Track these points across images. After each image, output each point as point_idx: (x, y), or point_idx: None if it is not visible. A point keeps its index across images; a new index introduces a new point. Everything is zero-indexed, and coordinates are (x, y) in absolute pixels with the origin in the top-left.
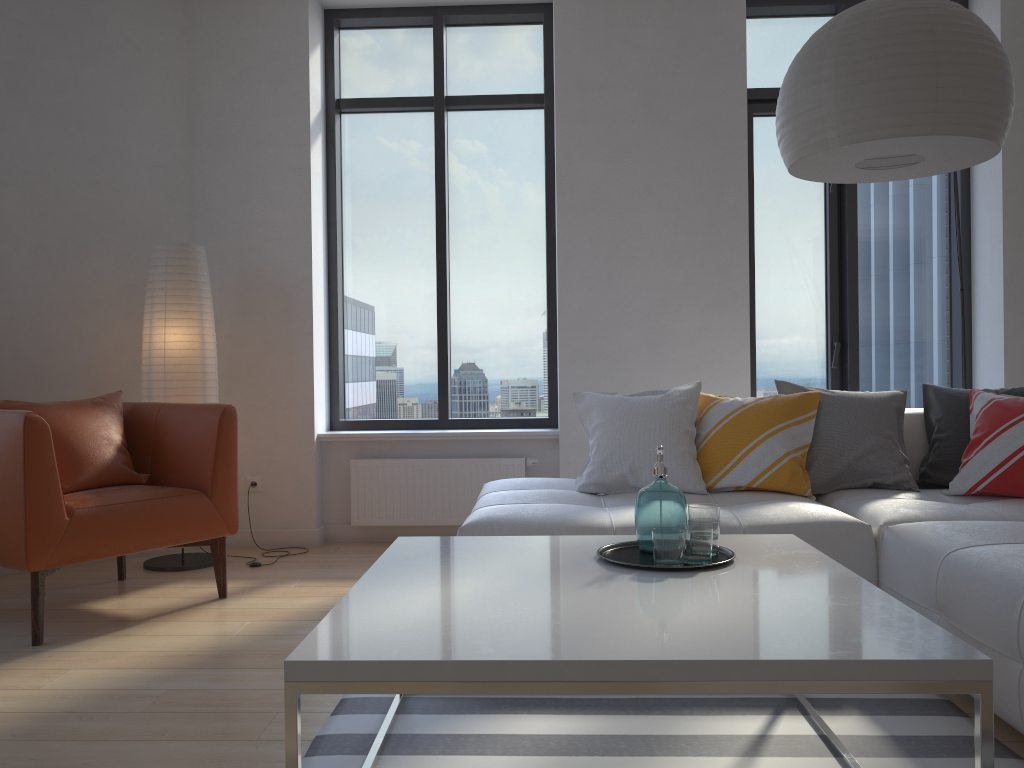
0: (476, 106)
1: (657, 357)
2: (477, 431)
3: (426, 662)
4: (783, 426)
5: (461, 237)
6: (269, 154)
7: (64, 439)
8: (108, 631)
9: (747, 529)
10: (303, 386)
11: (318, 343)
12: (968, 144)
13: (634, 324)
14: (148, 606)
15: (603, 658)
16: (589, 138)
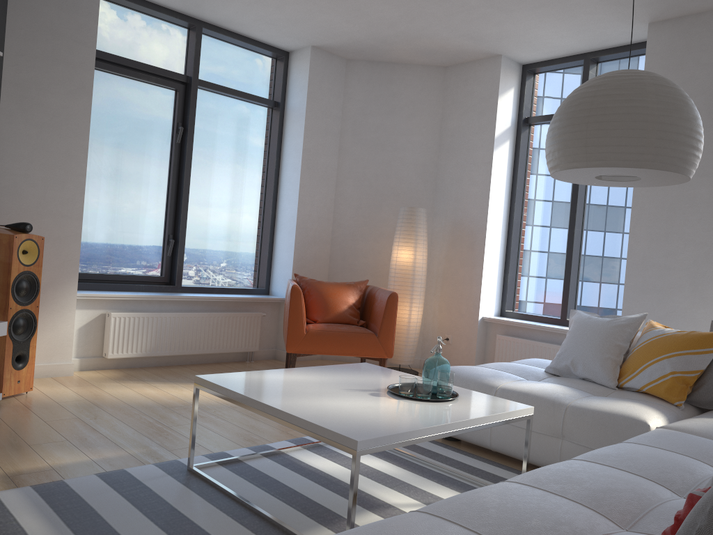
0: None
1: (697, 295)
2: None
3: (220, 386)
4: (680, 353)
5: (592, 201)
6: (473, 155)
7: (324, 299)
8: None
9: (569, 407)
10: (476, 288)
11: (490, 264)
12: (631, 170)
13: (681, 269)
14: None
15: (257, 399)
16: None
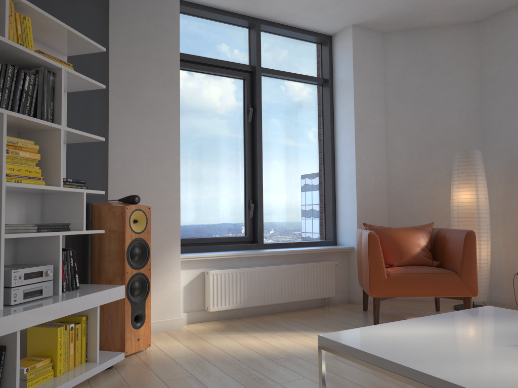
0: None
1: None
2: None
3: (356, 349)
4: None
5: None
6: None
7: (397, 243)
8: None
9: None
10: None
11: None
12: None
13: None
14: None
15: (420, 370)
16: None
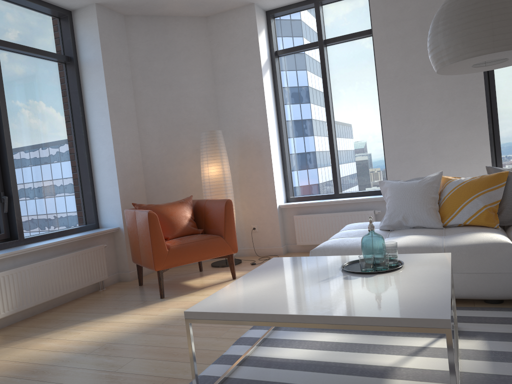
0: (339, 41)
1: (437, 155)
2: (350, 199)
3: (228, 313)
4: (484, 192)
5: (338, 106)
6: (246, 84)
7: (168, 218)
8: (187, 293)
9: (446, 248)
10: (270, 184)
11: (275, 164)
12: None
13: (423, 140)
14: (205, 282)
15: (289, 313)
16: (391, 49)
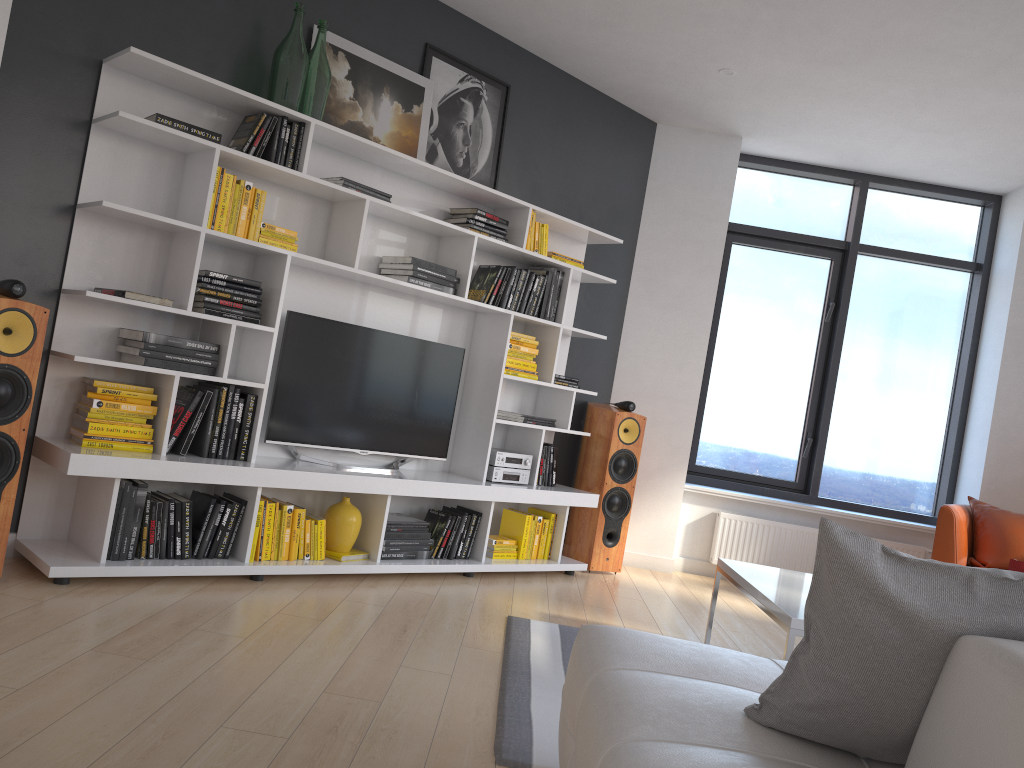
0: None
1: None
2: None
3: (729, 567)
4: None
5: None
6: None
7: (1003, 535)
8: None
9: None
10: None
11: None
12: None
13: None
14: None
15: (747, 580)
16: None
